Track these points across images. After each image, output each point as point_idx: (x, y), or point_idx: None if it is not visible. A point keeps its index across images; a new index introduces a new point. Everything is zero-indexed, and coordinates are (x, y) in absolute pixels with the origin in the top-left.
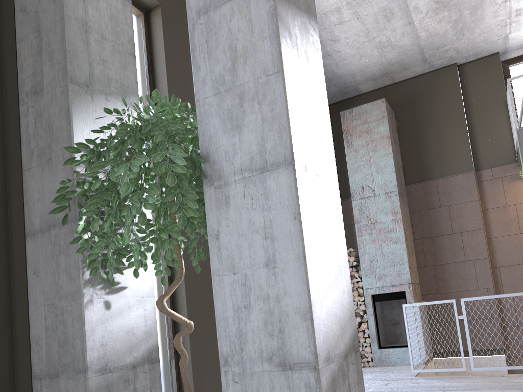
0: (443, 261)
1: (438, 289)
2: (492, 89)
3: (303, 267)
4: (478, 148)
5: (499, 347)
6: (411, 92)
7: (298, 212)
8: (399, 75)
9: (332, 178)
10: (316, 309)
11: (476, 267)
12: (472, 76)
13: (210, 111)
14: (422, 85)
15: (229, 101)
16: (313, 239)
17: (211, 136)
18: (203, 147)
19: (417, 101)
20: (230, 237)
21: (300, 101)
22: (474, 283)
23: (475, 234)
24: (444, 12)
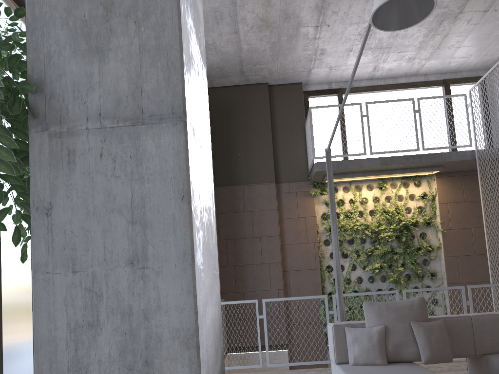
0: (243, 262)
1: (237, 288)
2: (294, 113)
3: (189, 270)
4: (279, 163)
5: (284, 343)
6: (227, 100)
7: (188, 190)
8: (217, 80)
9: (209, 156)
10: (201, 330)
11: (270, 269)
12: (280, 98)
13: (52, 16)
14: (237, 95)
15: (87, 9)
16: (199, 231)
17: (50, 54)
18: (35, 69)
19: (232, 110)
20: (72, 214)
21: (190, 41)
22: (268, 284)
23: (272, 240)
24: (266, 32)
